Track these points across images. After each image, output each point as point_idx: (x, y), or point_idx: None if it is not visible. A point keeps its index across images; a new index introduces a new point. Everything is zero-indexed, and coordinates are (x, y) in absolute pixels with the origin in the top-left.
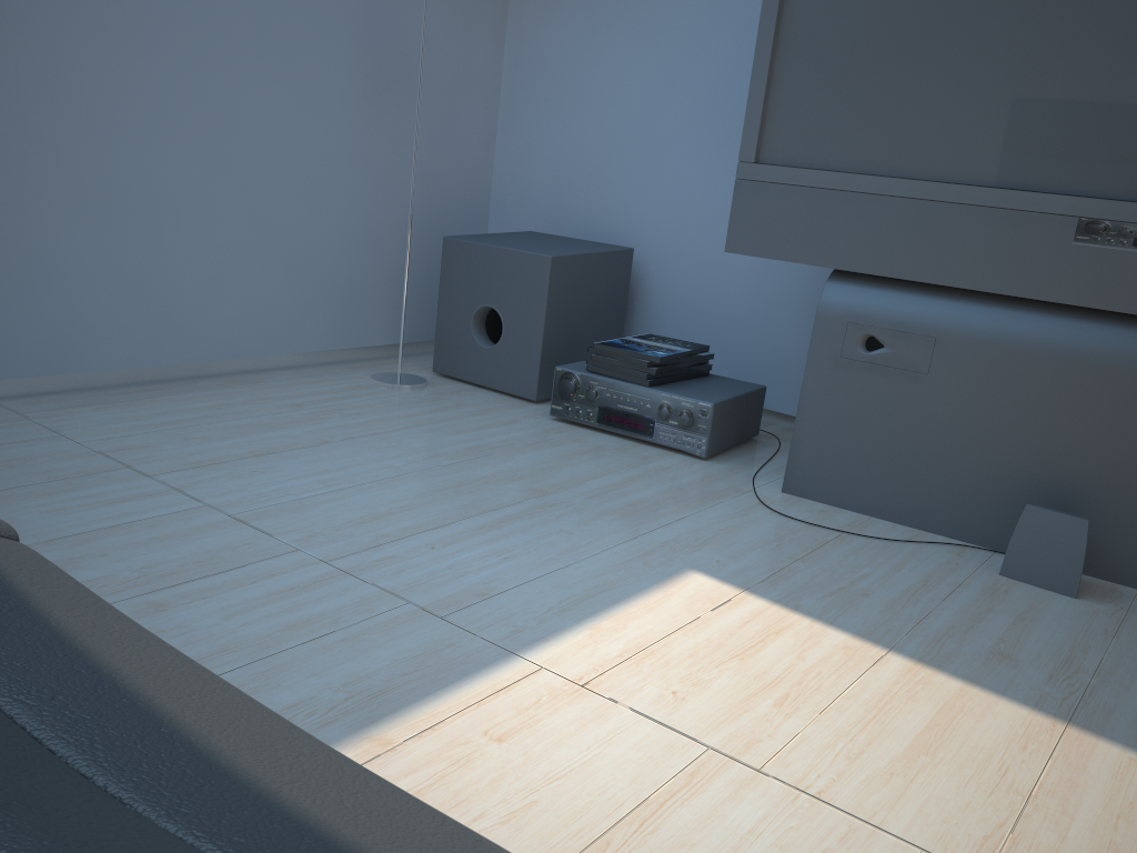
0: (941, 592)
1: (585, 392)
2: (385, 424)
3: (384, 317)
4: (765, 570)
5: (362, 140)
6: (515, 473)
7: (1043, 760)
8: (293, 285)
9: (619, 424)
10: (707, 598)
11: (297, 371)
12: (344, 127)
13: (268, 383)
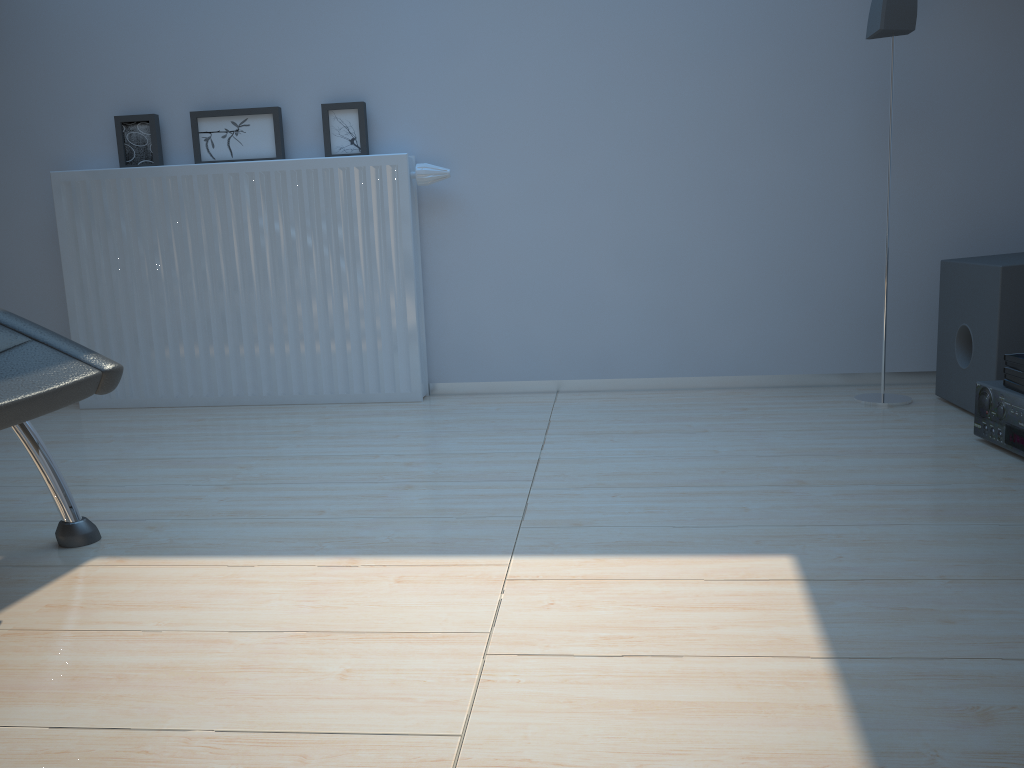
0: None
1: (996, 409)
2: (784, 426)
3: (915, 344)
4: (875, 575)
5: (877, 181)
6: (812, 469)
7: None
8: (804, 315)
9: (1019, 445)
10: (748, 572)
11: (802, 389)
12: (855, 173)
13: (756, 395)
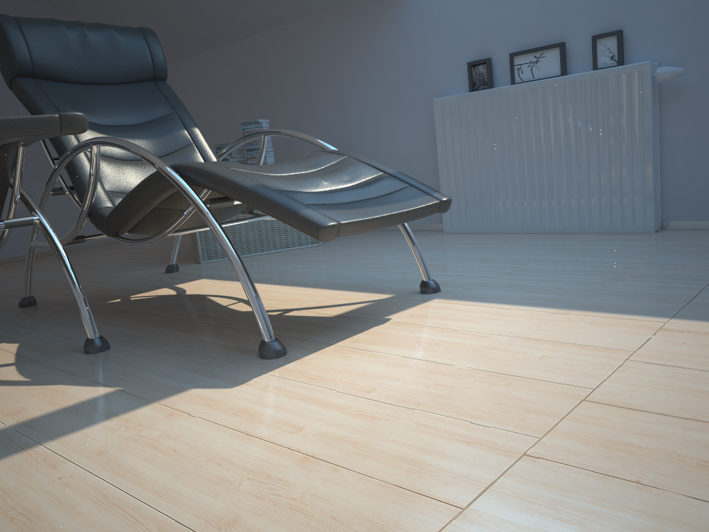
0: None
1: None
2: None
3: None
4: None
5: None
6: None
7: None
8: None
9: None
10: None
11: None
12: None
13: None
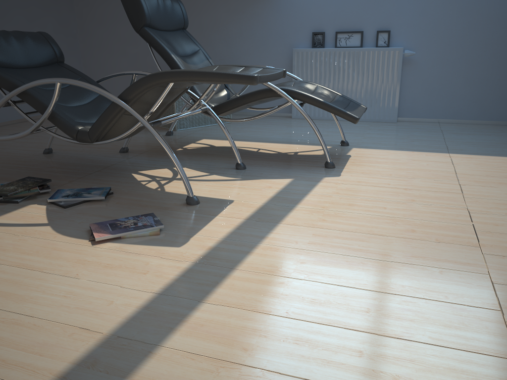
0: None
1: None
2: None
3: None
4: None
5: None
6: None
7: (504, 177)
8: None
9: None
10: (504, 159)
11: None
12: None
13: (505, 127)
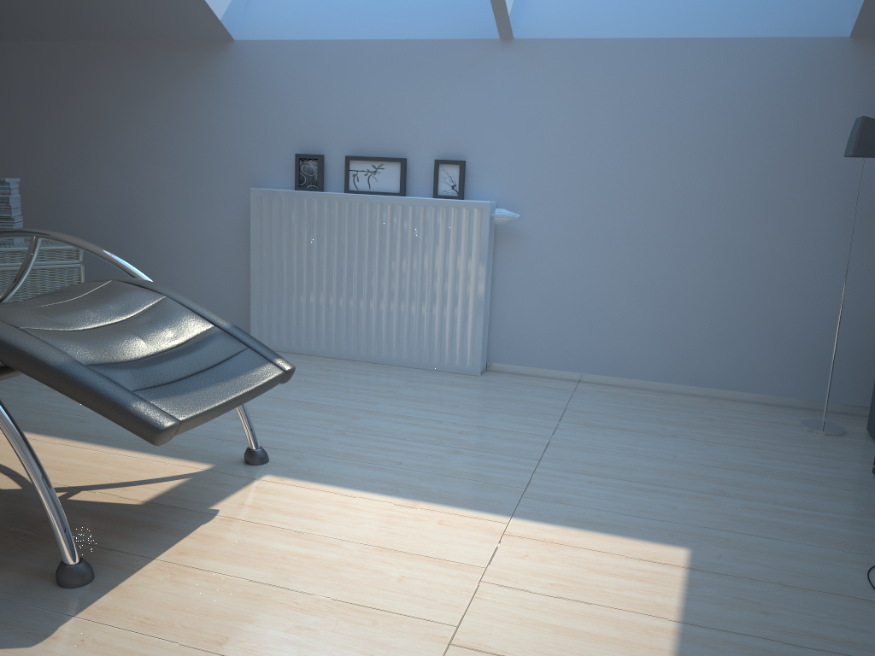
0: (836, 649)
1: None
2: (734, 441)
3: (862, 385)
4: (736, 572)
5: (846, 258)
6: (736, 482)
7: None
8: (774, 351)
9: None
10: (655, 556)
11: (765, 406)
12: (829, 249)
13: (727, 407)
